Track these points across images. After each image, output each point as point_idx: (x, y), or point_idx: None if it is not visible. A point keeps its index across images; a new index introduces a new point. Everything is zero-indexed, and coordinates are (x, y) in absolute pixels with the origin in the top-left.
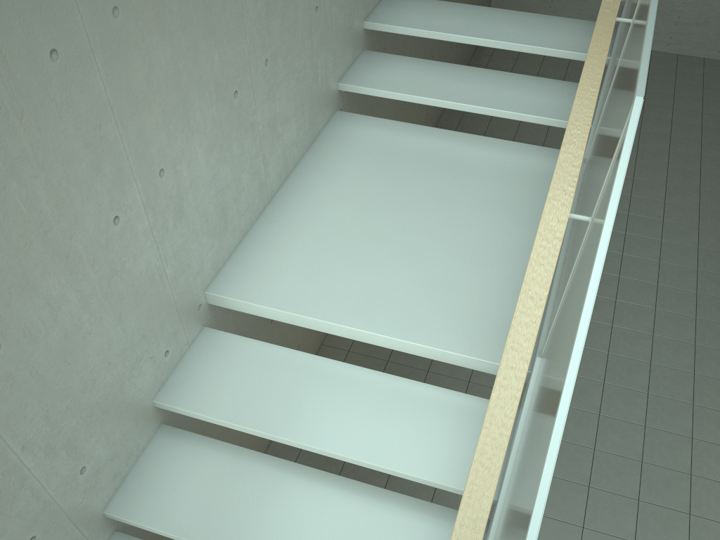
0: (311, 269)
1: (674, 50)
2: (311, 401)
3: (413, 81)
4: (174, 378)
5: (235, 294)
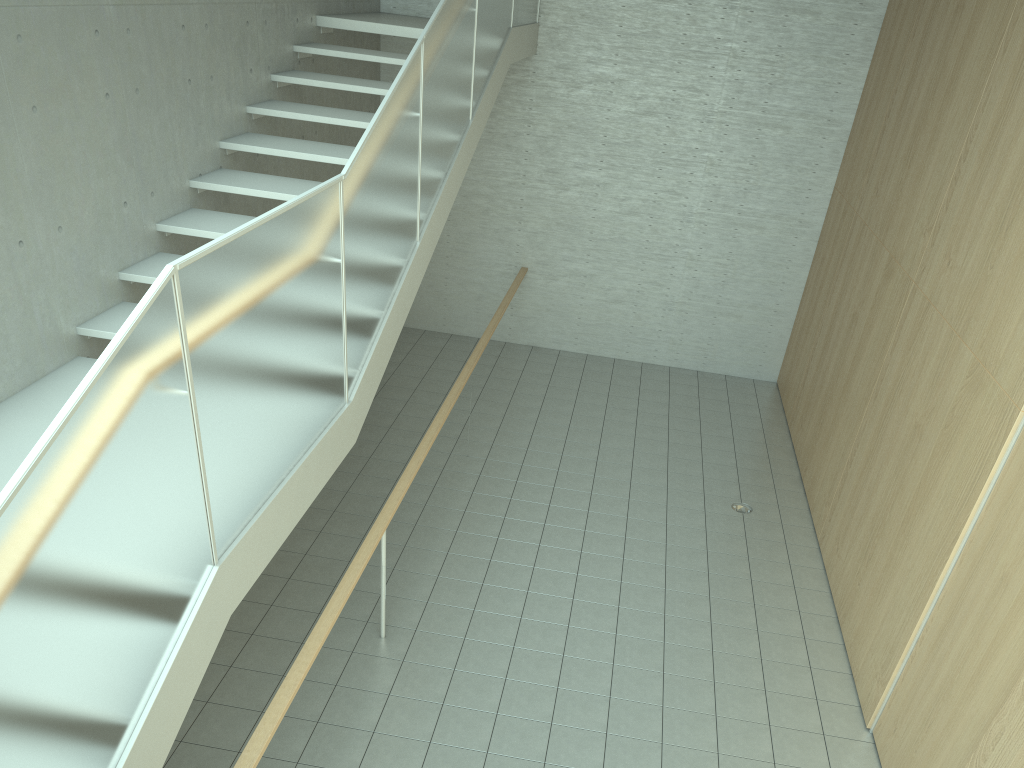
0: None
1: (583, 350)
2: None
3: None
4: None
5: None
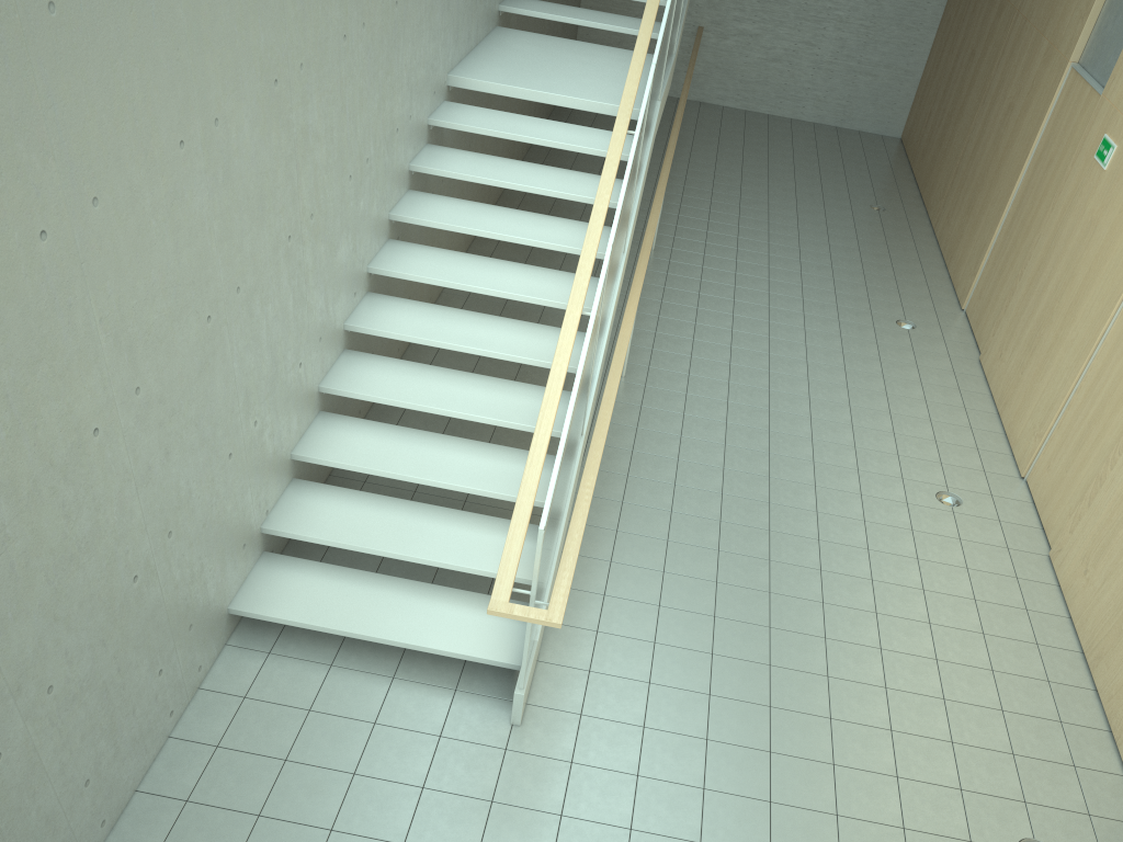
0: (510, 74)
1: (742, 107)
2: (525, 126)
3: (550, 10)
4: (437, 114)
5: (467, 77)
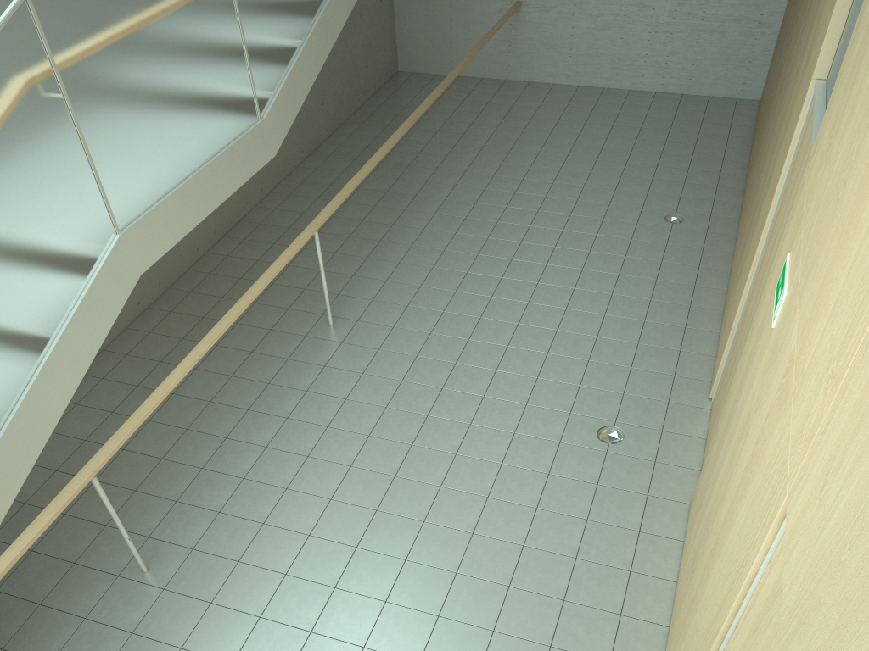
0: None
1: (575, 82)
2: None
3: None
4: None
5: None
